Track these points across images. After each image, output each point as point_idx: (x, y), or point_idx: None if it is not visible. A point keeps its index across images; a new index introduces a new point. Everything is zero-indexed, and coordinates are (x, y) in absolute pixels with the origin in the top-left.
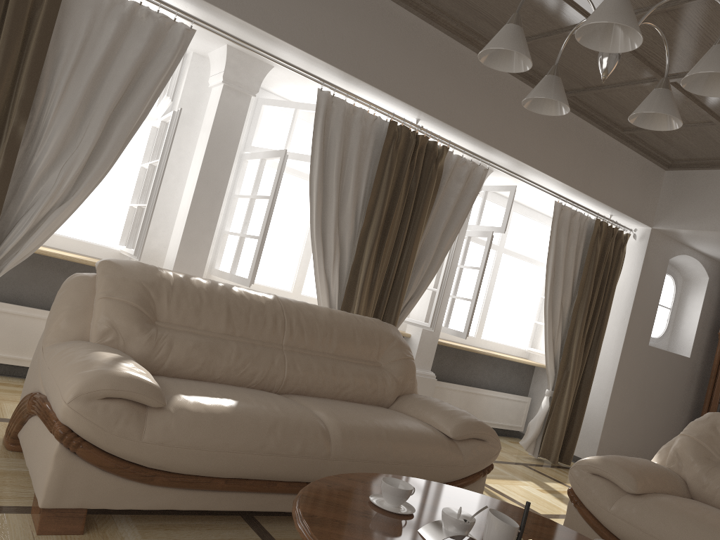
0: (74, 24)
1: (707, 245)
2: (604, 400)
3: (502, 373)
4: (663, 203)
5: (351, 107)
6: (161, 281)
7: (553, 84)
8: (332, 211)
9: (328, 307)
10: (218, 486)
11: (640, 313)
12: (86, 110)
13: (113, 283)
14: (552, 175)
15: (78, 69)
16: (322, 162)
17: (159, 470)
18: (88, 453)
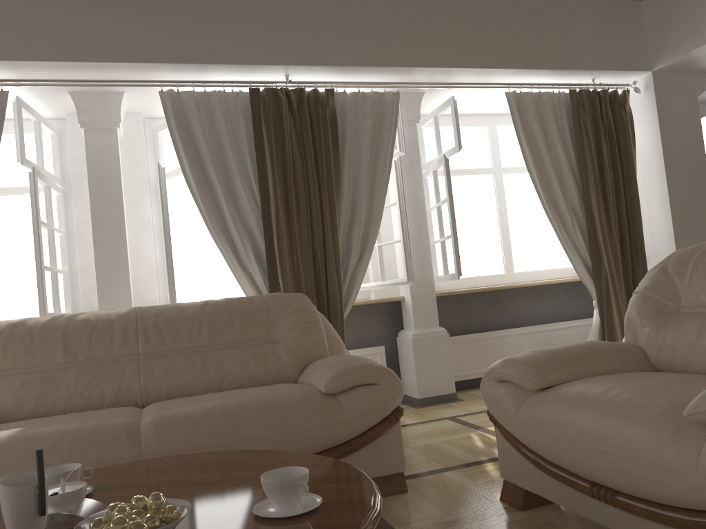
0: None
1: None
2: None
3: (555, 301)
4: (653, 37)
5: (203, 95)
6: None
7: None
8: (223, 202)
9: None
10: None
11: (682, 172)
12: None
13: None
14: (476, 66)
15: None
16: (191, 159)
17: None
18: None
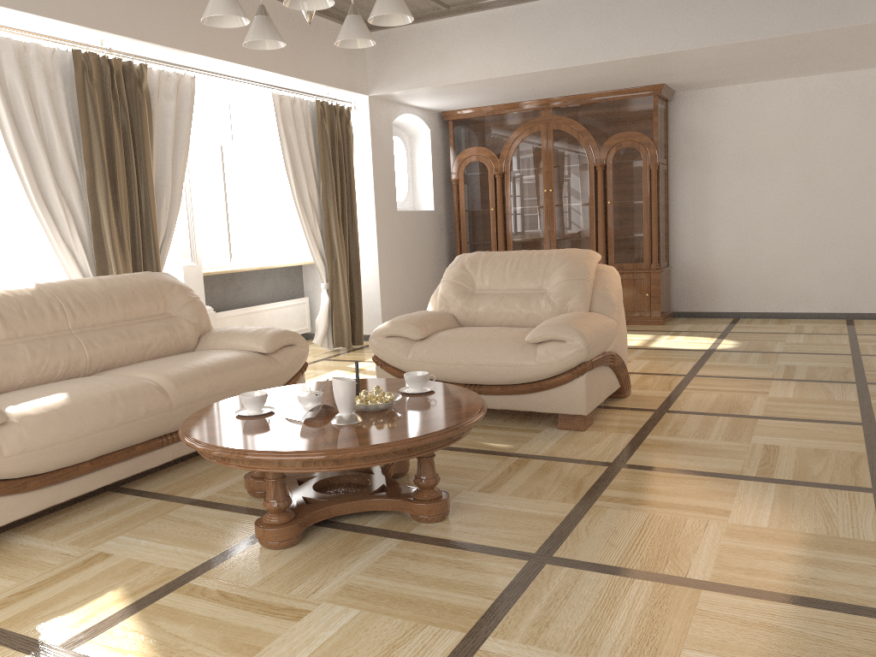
0: None
1: (421, 100)
2: (374, 275)
3: (273, 283)
4: (372, 68)
5: (20, 45)
6: None
7: (266, 24)
8: (46, 171)
9: (82, 277)
10: (86, 469)
11: (382, 182)
12: None
13: None
14: (262, 68)
15: None
16: (12, 118)
17: (27, 476)
18: None
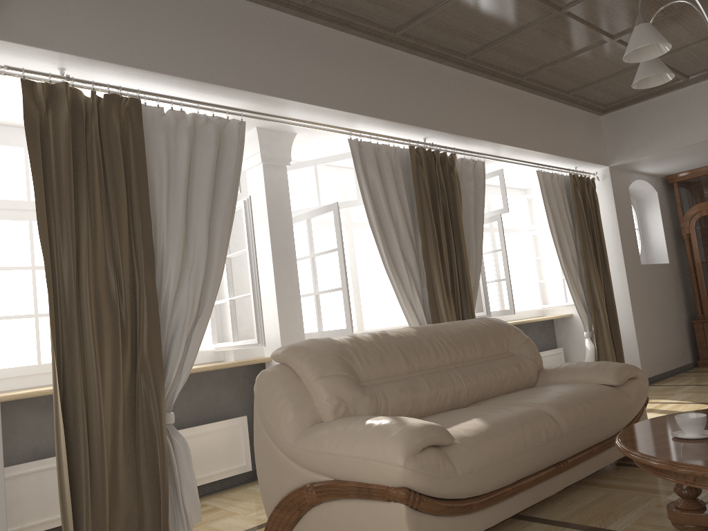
0: (155, 150)
1: (654, 165)
2: (629, 323)
3: (533, 336)
4: (610, 143)
5: (376, 146)
6: (344, 347)
7: (657, 61)
8: (395, 241)
9: None
10: (509, 494)
11: (627, 239)
12: (186, 224)
13: (316, 362)
14: (533, 149)
15: (171, 189)
16: (373, 201)
17: (469, 497)
18: (428, 503)
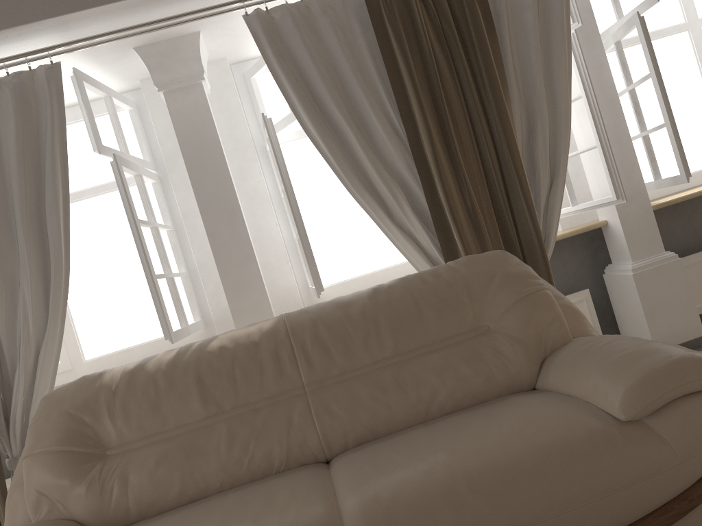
0: None
1: None
2: None
3: None
4: None
5: (300, 6)
6: (99, 392)
7: None
8: (356, 146)
9: (429, 265)
10: None
11: None
12: (8, 227)
13: (35, 430)
14: None
15: None
16: (303, 97)
17: None
18: None
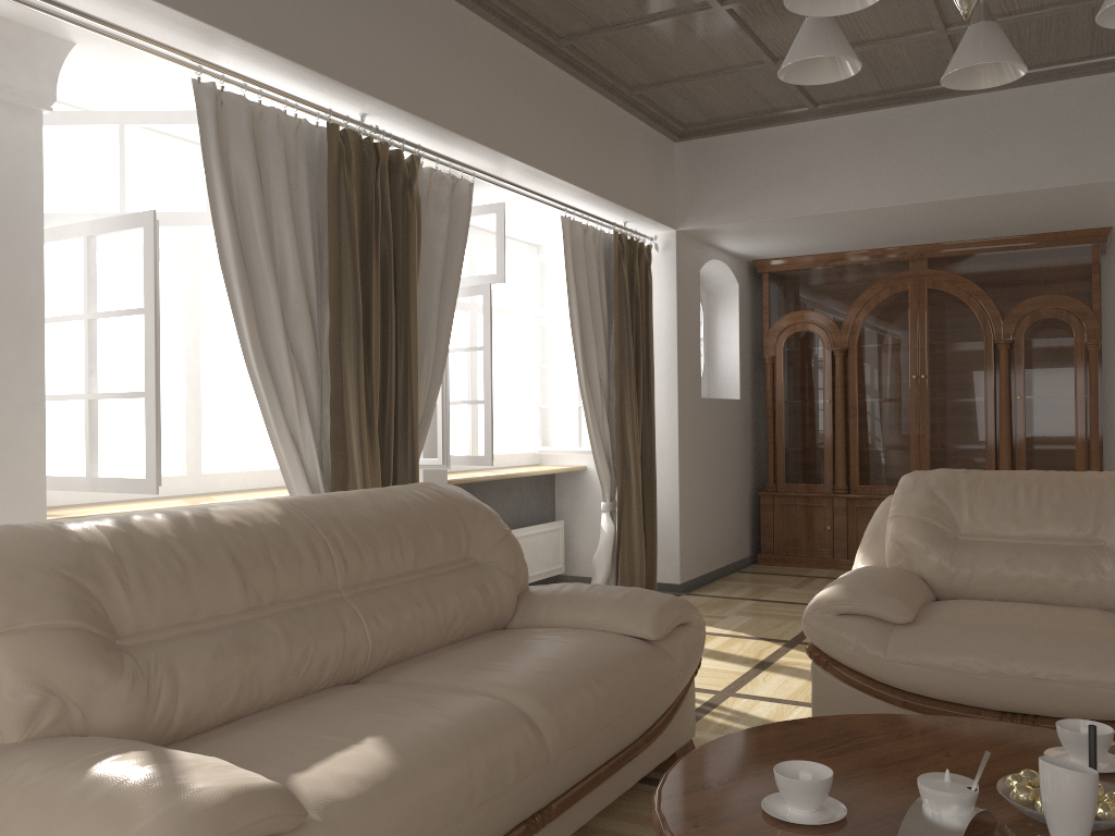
0: None
1: (742, 240)
2: (671, 492)
3: (519, 498)
4: (684, 191)
5: (256, 109)
6: (90, 552)
7: (834, 30)
8: (274, 310)
9: (308, 485)
10: None
11: (687, 355)
12: None
13: None
14: (561, 176)
15: None
16: (235, 222)
17: None
18: None
